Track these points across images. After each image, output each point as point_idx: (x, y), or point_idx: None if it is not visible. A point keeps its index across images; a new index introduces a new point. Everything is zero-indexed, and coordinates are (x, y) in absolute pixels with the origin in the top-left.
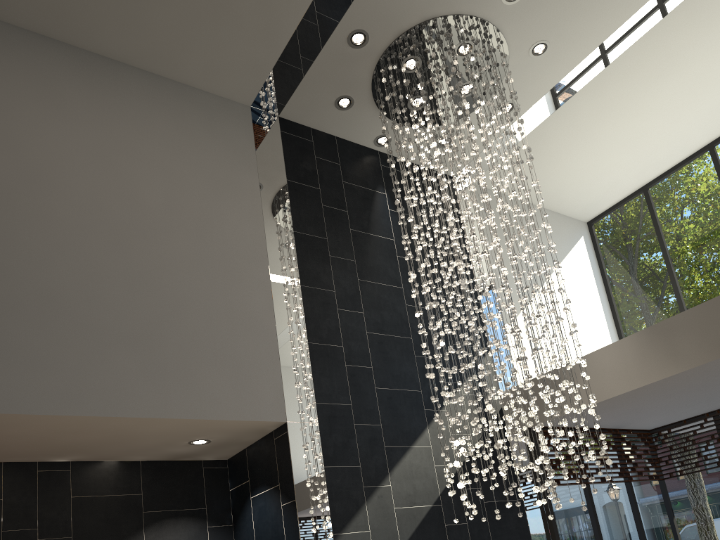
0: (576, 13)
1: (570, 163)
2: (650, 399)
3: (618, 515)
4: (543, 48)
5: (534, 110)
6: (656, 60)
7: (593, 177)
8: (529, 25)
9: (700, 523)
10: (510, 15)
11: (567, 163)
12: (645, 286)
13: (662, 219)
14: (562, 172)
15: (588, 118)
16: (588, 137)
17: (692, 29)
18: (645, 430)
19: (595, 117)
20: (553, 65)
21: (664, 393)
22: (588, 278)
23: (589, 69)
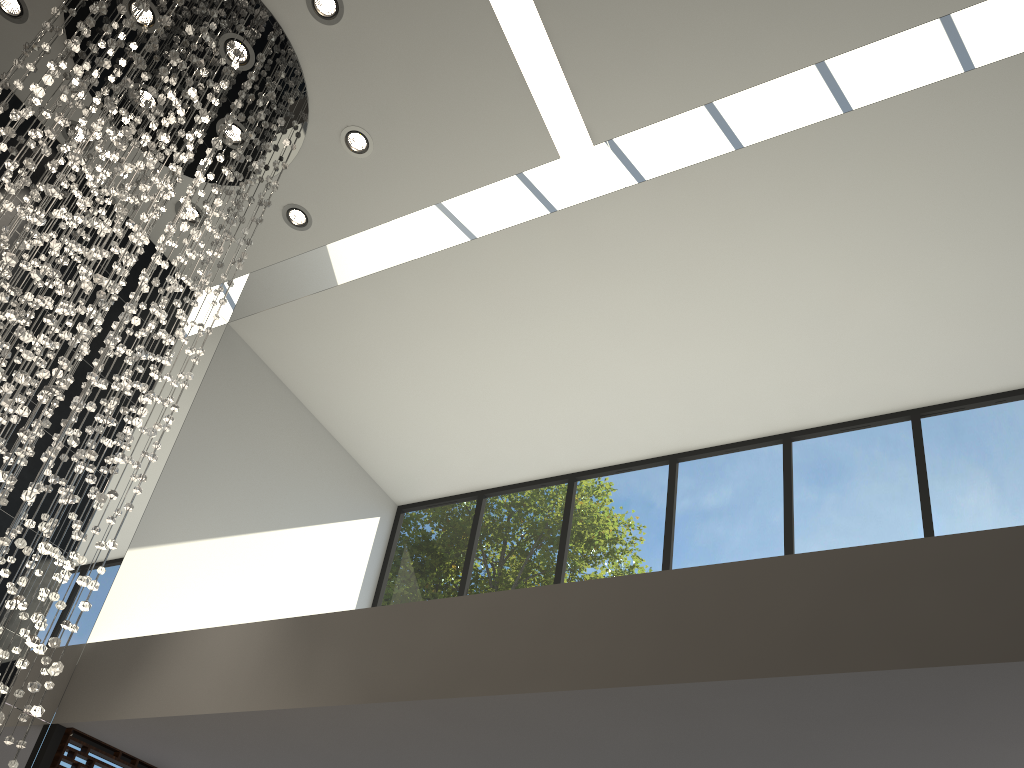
0: (418, 118)
1: (384, 385)
2: (275, 758)
3: None
4: (365, 146)
5: (339, 252)
6: (519, 285)
7: (414, 431)
8: (346, 86)
9: None
10: (317, 43)
11: (380, 382)
12: None
13: (482, 543)
14: (371, 394)
15: (418, 321)
16: (415, 355)
17: (571, 266)
18: None
19: (427, 326)
20: (376, 188)
21: (295, 755)
22: (353, 574)
23: (427, 233)
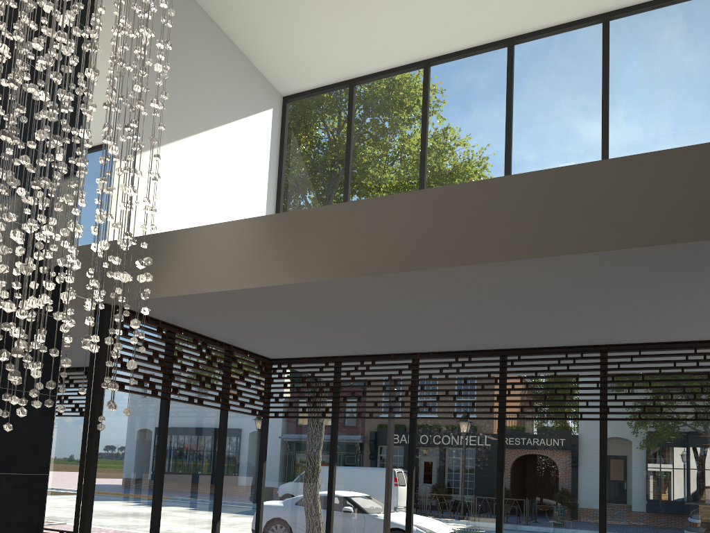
0: None
1: None
2: (263, 313)
3: (198, 446)
4: None
5: None
6: None
7: (299, 30)
8: None
9: (288, 473)
10: None
11: None
12: (318, 196)
13: (357, 126)
14: None
15: None
16: None
17: None
18: (266, 358)
19: None
20: None
21: (279, 311)
22: (262, 161)
23: None
